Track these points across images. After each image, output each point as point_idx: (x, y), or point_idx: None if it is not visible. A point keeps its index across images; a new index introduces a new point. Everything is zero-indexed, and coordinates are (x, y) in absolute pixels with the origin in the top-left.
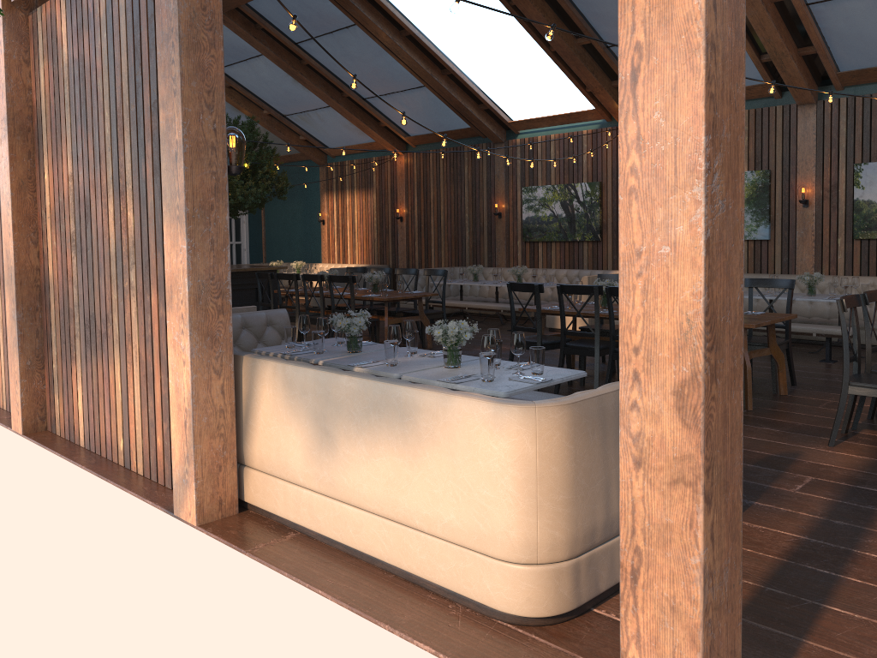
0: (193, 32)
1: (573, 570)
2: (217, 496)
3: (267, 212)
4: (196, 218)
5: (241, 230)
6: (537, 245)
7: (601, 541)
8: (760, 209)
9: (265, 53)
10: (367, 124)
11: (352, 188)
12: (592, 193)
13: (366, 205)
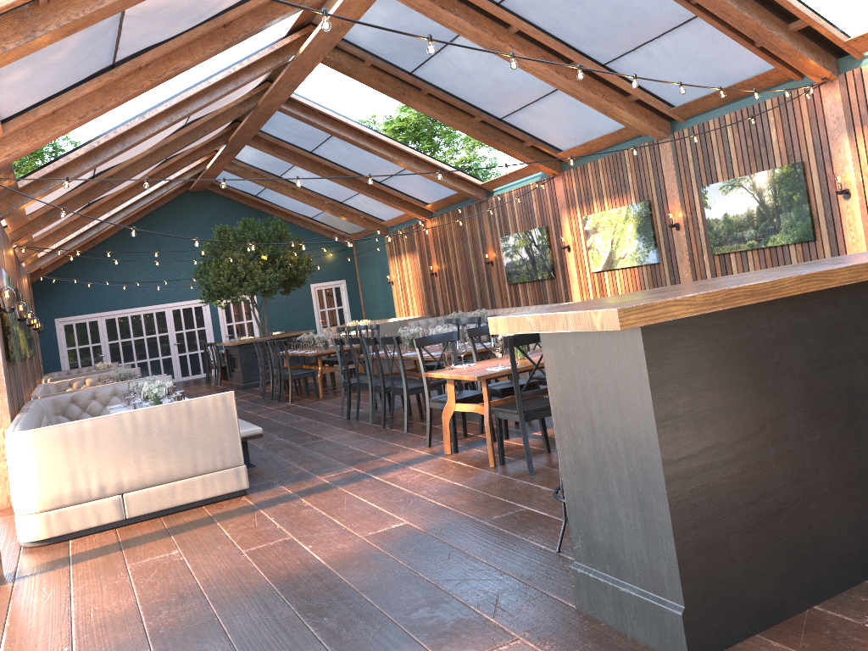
0: None
1: (44, 517)
2: (6, 494)
3: (361, 278)
4: None
5: (341, 296)
6: (517, 286)
7: (71, 503)
8: (647, 236)
9: (292, 163)
10: (390, 201)
11: (404, 252)
12: (542, 236)
13: (414, 265)
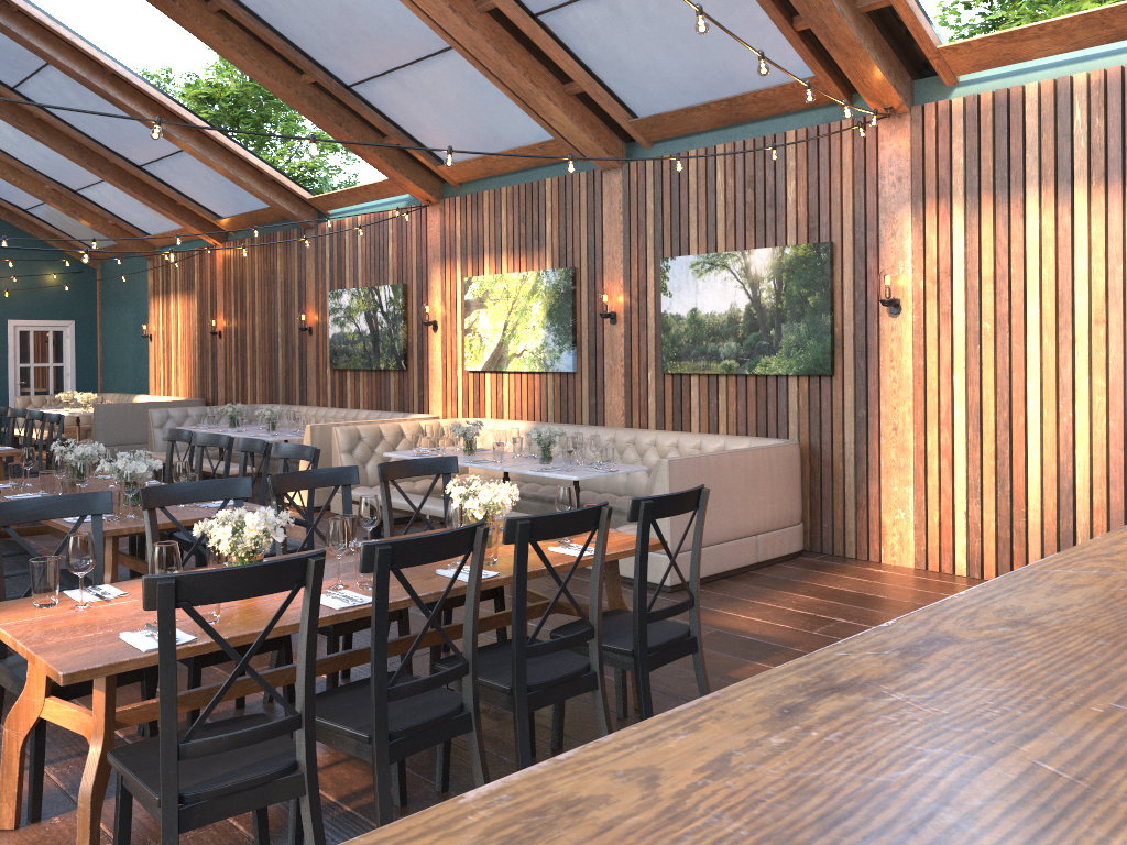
0: None
1: None
2: None
3: (104, 322)
4: None
5: (64, 347)
6: (346, 374)
7: None
8: (563, 326)
9: None
10: (156, 202)
11: (176, 290)
12: (395, 300)
13: (188, 314)
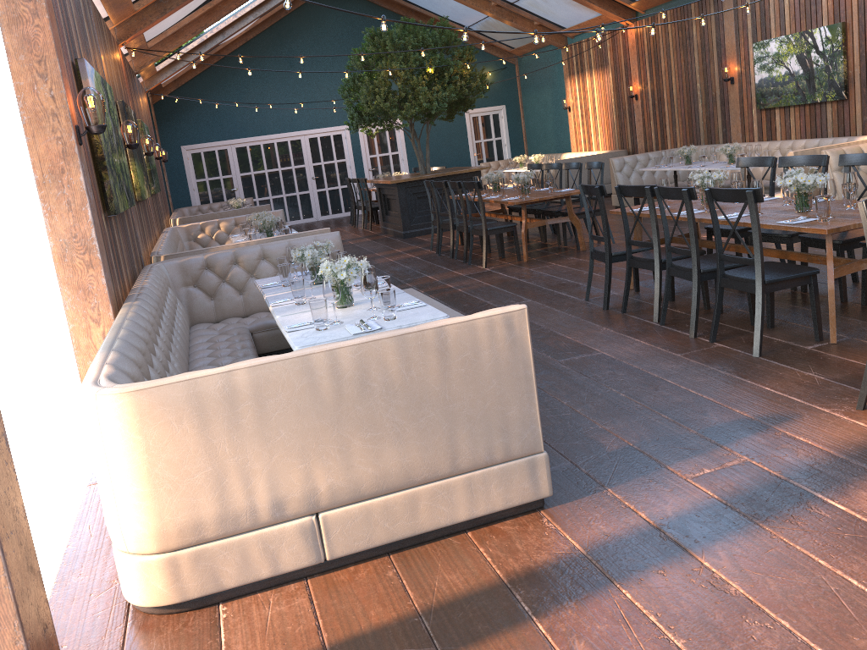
0: (12, 8)
1: (167, 564)
2: None
3: (524, 104)
4: (48, 183)
5: (500, 125)
6: (773, 112)
7: (219, 535)
8: None
9: None
10: None
11: (590, 69)
12: (833, 38)
13: (603, 86)
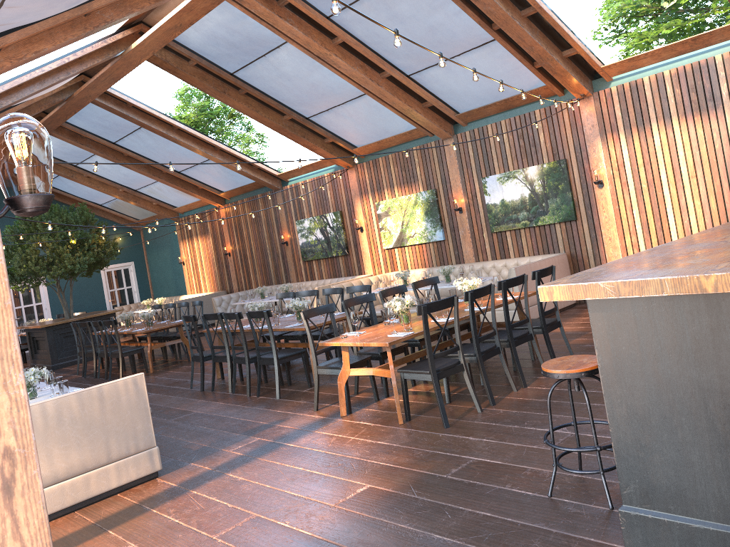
0: None
1: None
2: None
3: (149, 260)
4: None
5: (130, 277)
6: (312, 262)
7: None
8: (434, 218)
9: (94, 153)
10: (188, 189)
11: (196, 235)
12: (336, 219)
13: (207, 246)
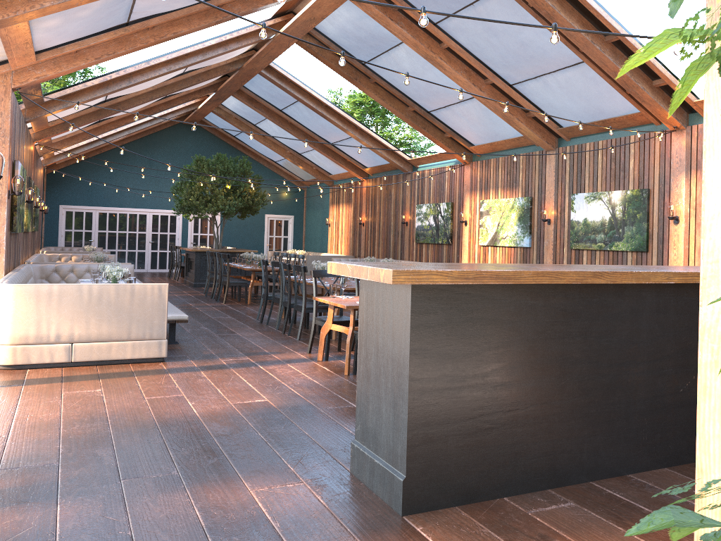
0: None
1: (12, 349)
2: None
3: (306, 217)
4: None
5: (288, 228)
6: (422, 245)
7: (34, 343)
8: (525, 225)
9: (264, 116)
10: (337, 160)
11: (342, 202)
12: (447, 210)
13: (348, 214)
